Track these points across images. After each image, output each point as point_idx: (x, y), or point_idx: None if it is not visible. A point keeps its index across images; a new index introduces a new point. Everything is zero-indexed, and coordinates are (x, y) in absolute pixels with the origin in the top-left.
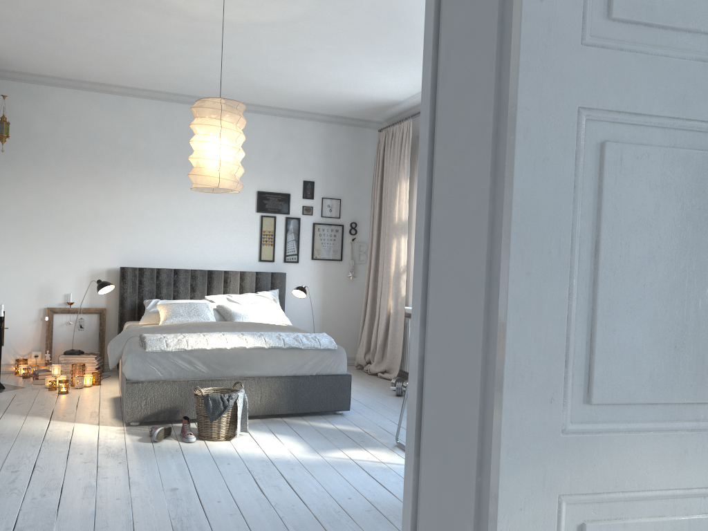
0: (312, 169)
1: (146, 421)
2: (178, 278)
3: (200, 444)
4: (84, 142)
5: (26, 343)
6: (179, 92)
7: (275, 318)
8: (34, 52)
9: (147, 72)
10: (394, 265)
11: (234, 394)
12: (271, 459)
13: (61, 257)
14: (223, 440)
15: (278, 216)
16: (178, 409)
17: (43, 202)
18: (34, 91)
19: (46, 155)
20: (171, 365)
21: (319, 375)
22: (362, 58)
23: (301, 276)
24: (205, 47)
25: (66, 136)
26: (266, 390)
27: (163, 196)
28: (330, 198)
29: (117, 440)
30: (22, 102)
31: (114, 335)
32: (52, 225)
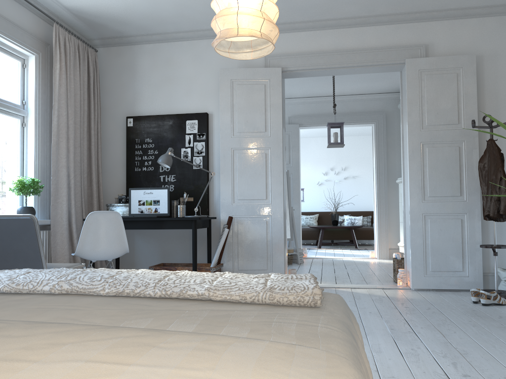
0: None
1: None
2: None
3: None
4: None
5: None
6: None
7: None
8: None
9: None
10: None
11: None
12: None
13: None
14: None
15: None
16: None
17: None
18: None
19: None
20: None
21: None
22: None
23: None
24: None
25: None
26: None
27: None
28: None
29: None
30: None
31: None
32: None
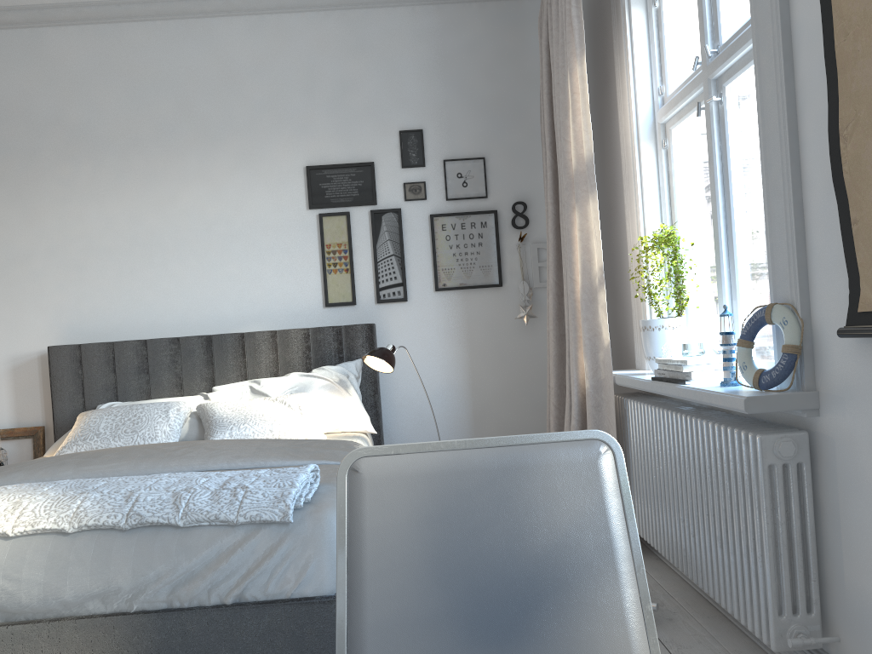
0: (416, 104)
1: None
2: (157, 356)
3: None
4: None
5: None
6: None
7: (337, 421)
8: None
9: None
10: (580, 273)
11: None
12: None
13: None
14: None
15: (356, 212)
16: None
17: None
18: None
19: None
20: None
21: (246, 602)
22: None
23: (416, 327)
24: None
25: None
26: None
27: (125, 202)
28: (460, 159)
29: None
30: None
31: None
32: None
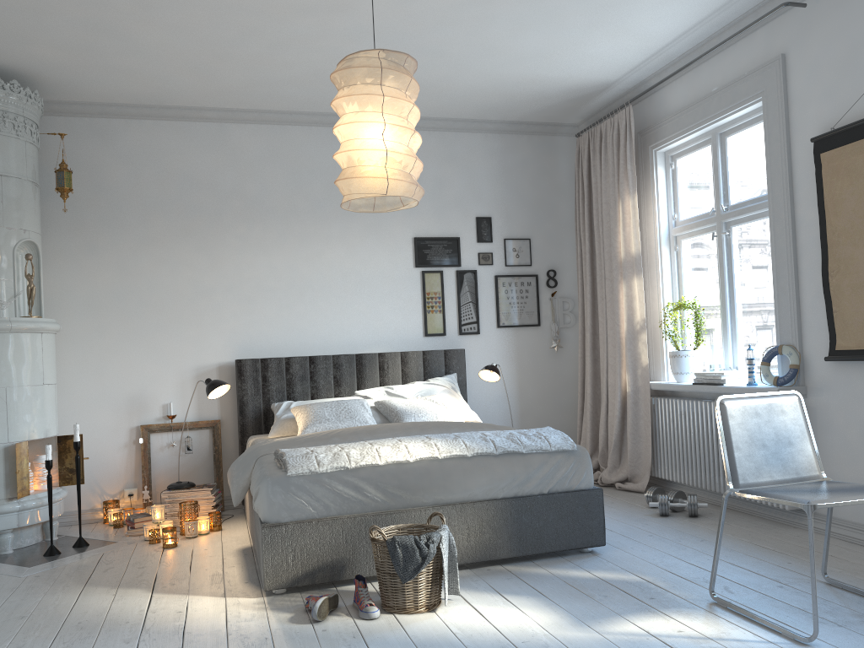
0: (487, 199)
1: (296, 586)
2: (316, 368)
3: (388, 622)
4: (174, 191)
5: (116, 477)
6: (296, 110)
7: (458, 414)
8: (96, 64)
9: (252, 78)
10: (626, 322)
11: (435, 534)
12: (515, 644)
13: (155, 353)
14: (424, 612)
15: (446, 270)
16: (344, 563)
17: (125, 279)
18: (103, 128)
19: (125, 213)
20: (327, 494)
21: (553, 492)
22: (568, 4)
23: (484, 352)
24: (333, 17)
25: (149, 185)
26: (475, 524)
27: (286, 255)
28: (515, 239)
29: (257, 621)
30: (88, 144)
31: (234, 457)
32: (139, 310)
